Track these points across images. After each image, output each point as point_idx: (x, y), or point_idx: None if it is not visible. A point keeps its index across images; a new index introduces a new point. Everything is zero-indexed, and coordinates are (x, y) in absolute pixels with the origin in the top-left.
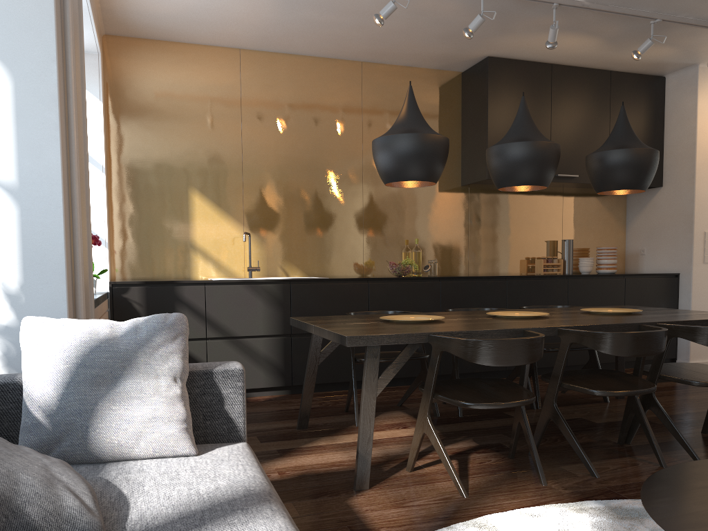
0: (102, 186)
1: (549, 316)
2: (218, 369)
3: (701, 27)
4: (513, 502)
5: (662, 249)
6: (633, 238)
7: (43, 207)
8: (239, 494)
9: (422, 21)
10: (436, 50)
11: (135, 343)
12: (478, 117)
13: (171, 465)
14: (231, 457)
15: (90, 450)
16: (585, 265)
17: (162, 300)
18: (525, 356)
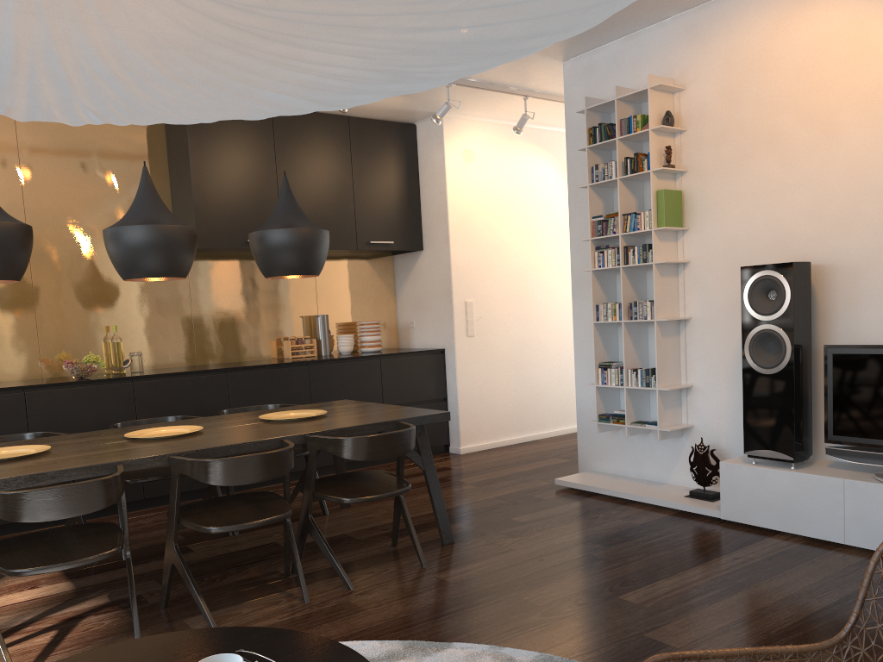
0: None
1: (204, 431)
2: None
3: None
4: None
5: (428, 322)
6: (403, 308)
7: None
8: None
9: None
10: None
11: None
12: (182, 170)
13: None
14: None
15: None
16: (344, 344)
17: None
18: (85, 504)
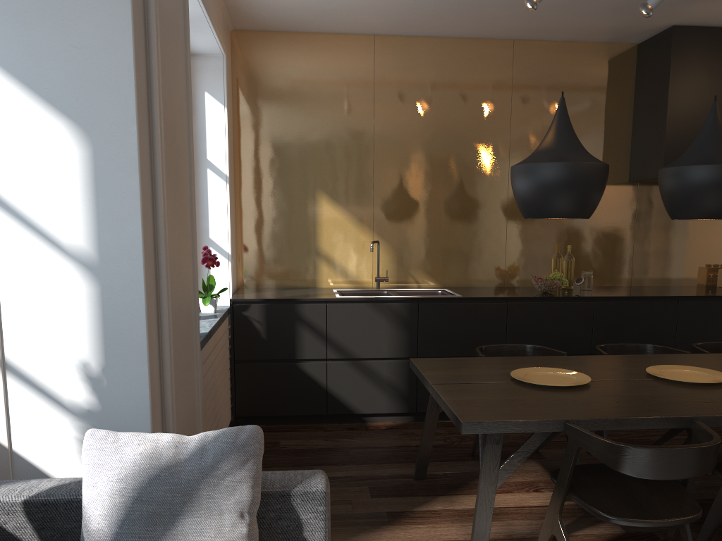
0: (226, 196)
1: None
2: (296, 491)
3: None
4: None
5: None
6: None
7: (124, 284)
8: None
9: None
10: (606, 23)
11: (199, 471)
12: (655, 100)
13: None
14: None
15: None
16: None
17: (282, 318)
18: (691, 468)
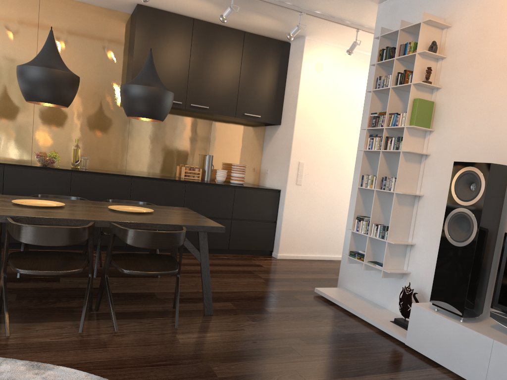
0: None
1: (63, 207)
2: None
3: (274, 5)
4: None
5: (275, 171)
6: (265, 160)
7: None
8: None
9: None
10: None
11: None
12: (131, 51)
13: None
14: None
15: None
16: (219, 176)
17: None
18: None
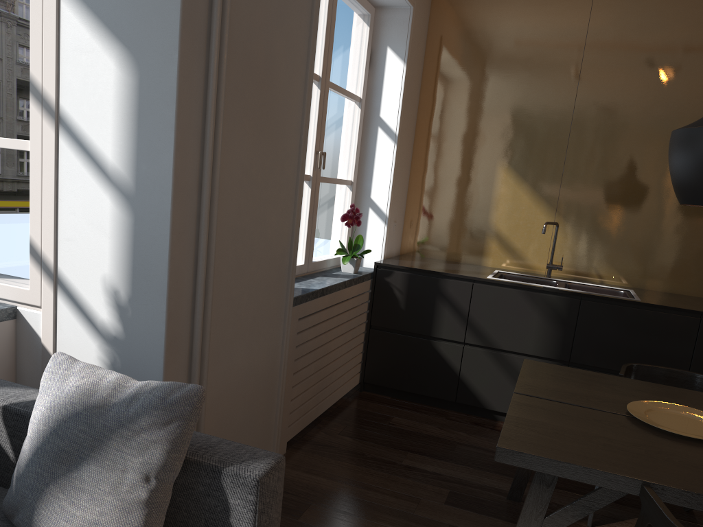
0: (392, 157)
1: None
2: (229, 470)
3: None
4: None
5: None
6: None
7: (154, 217)
8: None
9: None
10: None
11: (118, 419)
12: None
13: None
14: None
15: None
16: None
17: (423, 291)
18: None
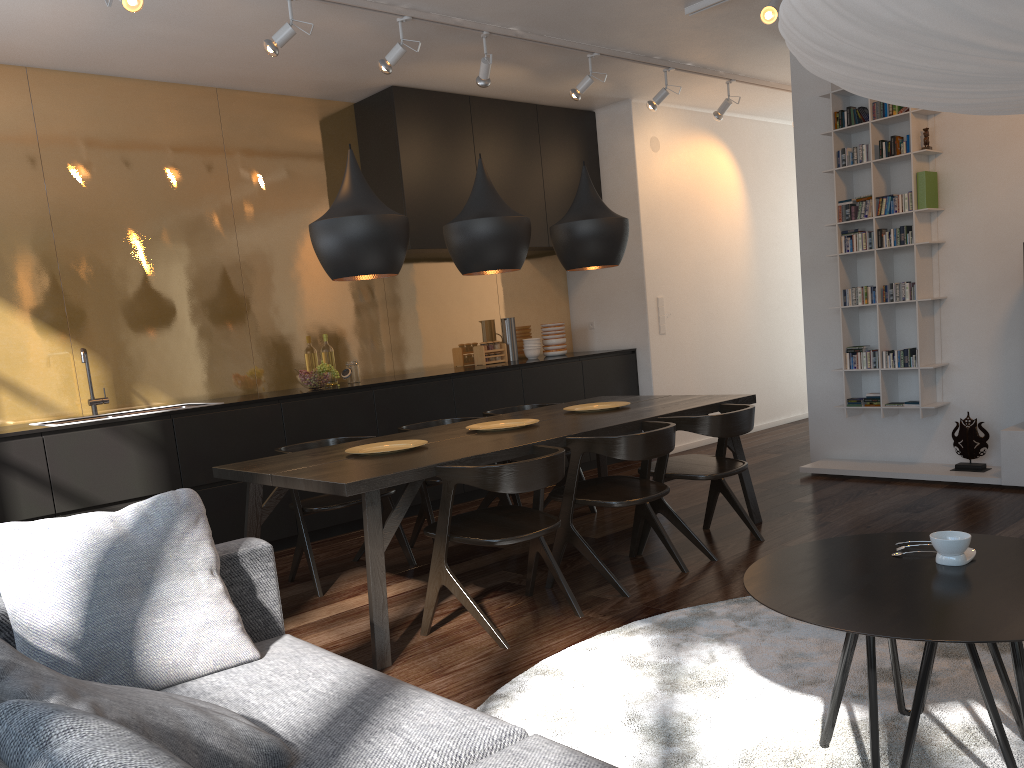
0: None
1: (538, 422)
2: (243, 551)
3: (639, 62)
4: (560, 641)
5: (613, 321)
6: (579, 309)
7: None
8: (364, 683)
9: (313, 42)
10: (325, 77)
11: (155, 535)
12: (386, 166)
13: (246, 675)
14: (302, 651)
15: (139, 679)
16: (533, 348)
17: None
18: (551, 476)
